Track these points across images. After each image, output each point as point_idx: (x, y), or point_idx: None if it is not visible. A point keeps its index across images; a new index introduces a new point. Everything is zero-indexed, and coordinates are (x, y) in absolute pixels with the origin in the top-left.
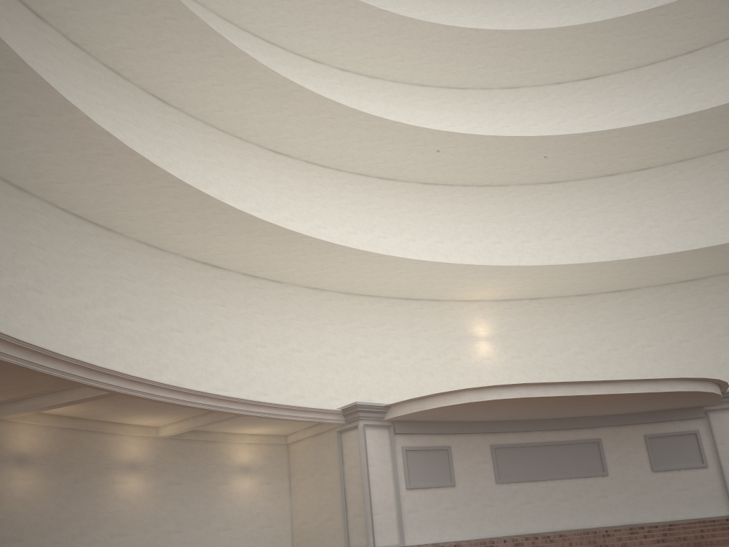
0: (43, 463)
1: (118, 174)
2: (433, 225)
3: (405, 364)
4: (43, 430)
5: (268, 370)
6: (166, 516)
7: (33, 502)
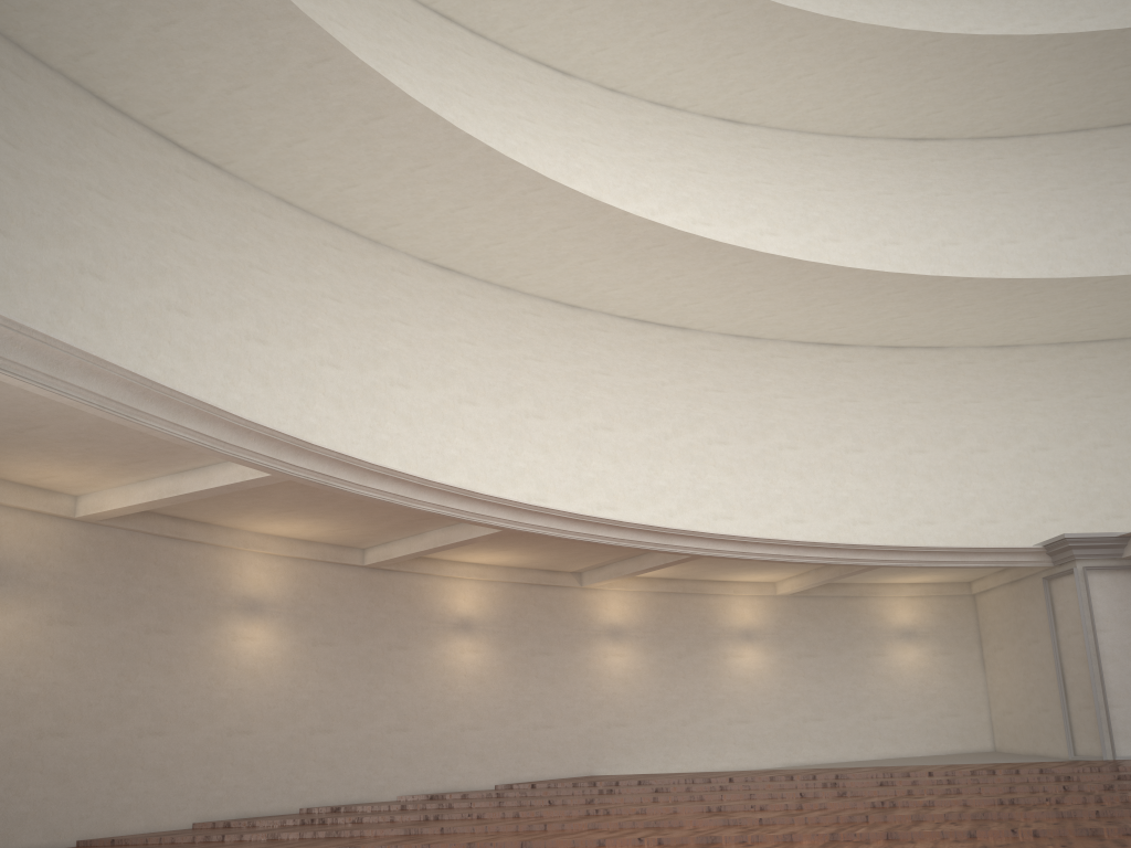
0: (639, 635)
1: (676, 264)
2: None
3: None
4: (634, 596)
5: (931, 487)
6: (798, 699)
7: (634, 681)
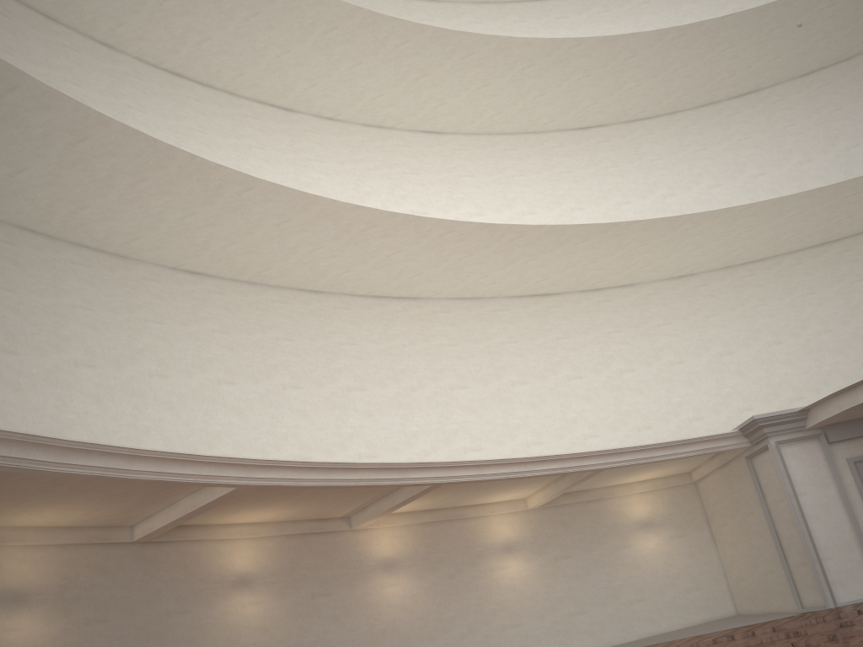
0: (411, 564)
1: (392, 242)
2: (834, 127)
3: (842, 335)
4: (403, 530)
5: (643, 398)
6: (561, 597)
7: (412, 606)
